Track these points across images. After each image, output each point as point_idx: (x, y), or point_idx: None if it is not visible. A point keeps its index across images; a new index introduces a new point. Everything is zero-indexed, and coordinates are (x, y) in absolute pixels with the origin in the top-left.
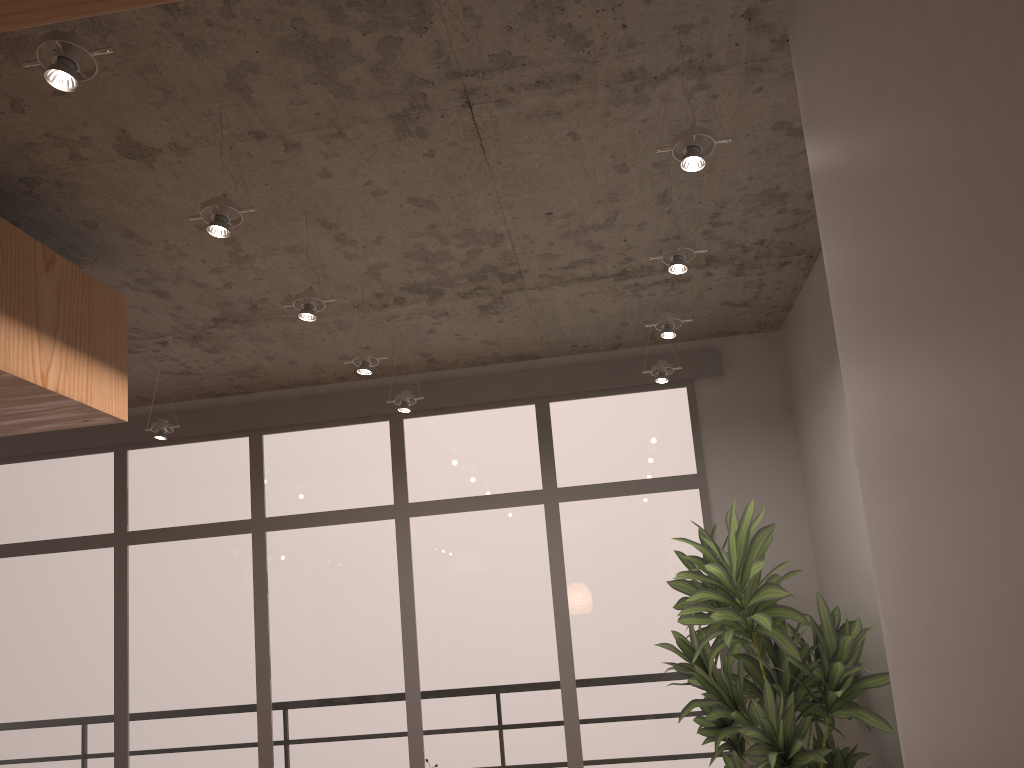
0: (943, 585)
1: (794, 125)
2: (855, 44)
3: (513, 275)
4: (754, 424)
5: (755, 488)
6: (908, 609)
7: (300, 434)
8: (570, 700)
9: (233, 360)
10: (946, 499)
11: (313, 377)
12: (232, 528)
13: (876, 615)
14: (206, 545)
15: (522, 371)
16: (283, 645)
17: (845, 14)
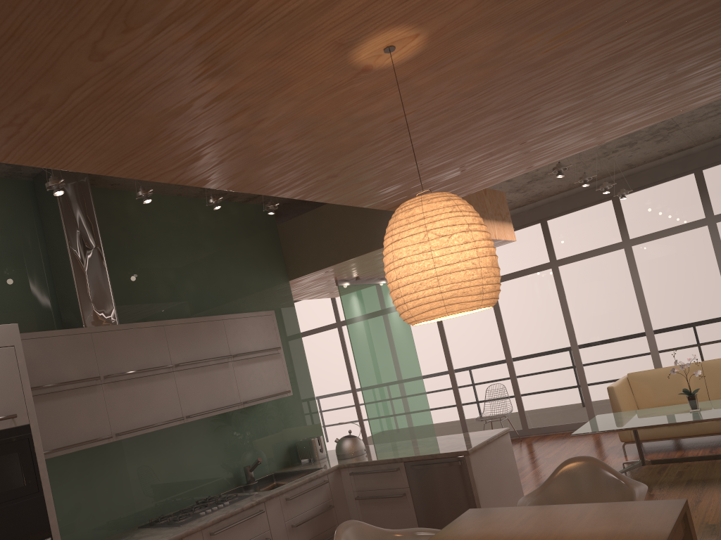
0: None
1: None
2: None
3: (673, 127)
4: None
5: None
6: None
7: (565, 216)
8: None
9: (531, 192)
10: None
11: (568, 188)
12: (541, 268)
13: None
14: (530, 278)
15: (683, 157)
16: (577, 317)
17: None
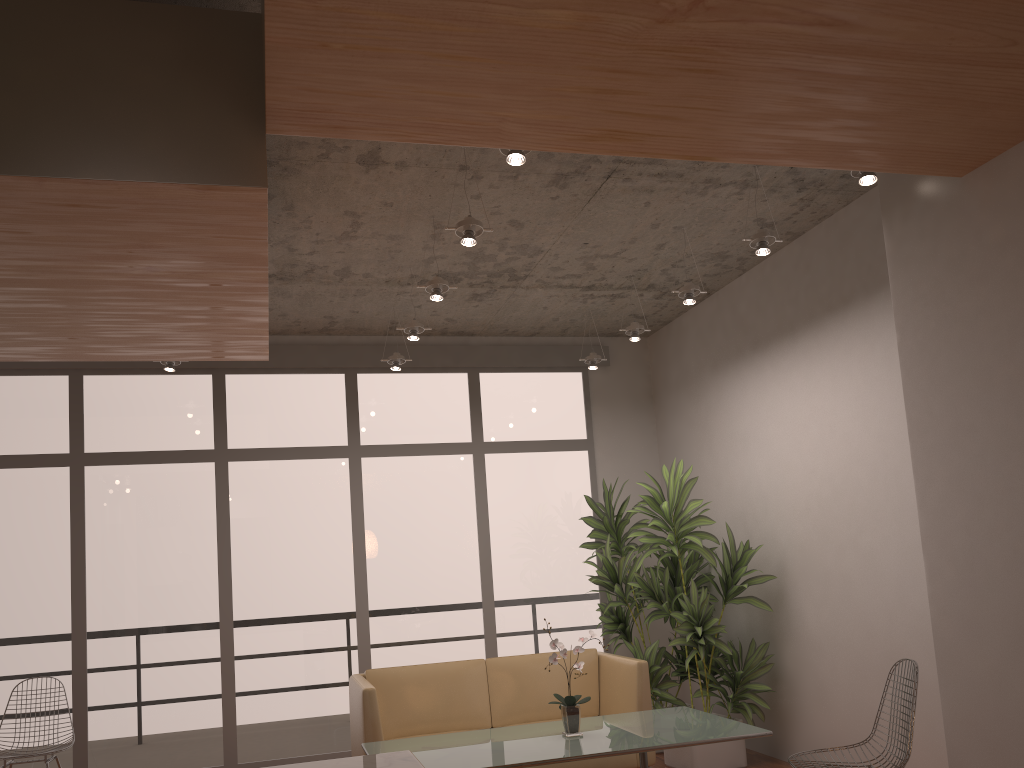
0: (987, 492)
1: (766, 221)
2: (960, 251)
3: (520, 277)
4: (628, 405)
5: (627, 453)
6: (950, 506)
7: (262, 377)
8: (489, 608)
9: None
10: (998, 456)
11: (284, 328)
12: (195, 456)
13: (739, 542)
14: (168, 470)
15: (458, 345)
16: (245, 562)
17: (953, 234)
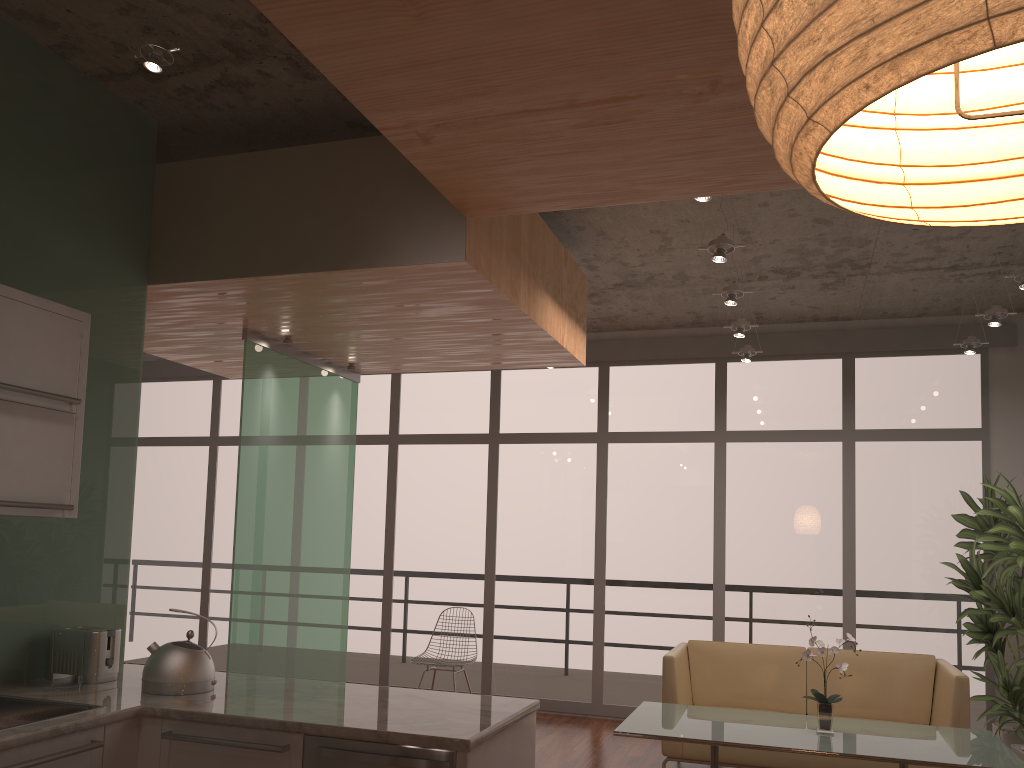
0: None
1: None
2: None
3: (863, 265)
4: None
5: None
6: None
7: (640, 368)
8: (849, 599)
9: (606, 310)
10: None
11: (657, 324)
12: (581, 438)
13: None
14: (560, 449)
15: (833, 330)
16: (617, 532)
17: None
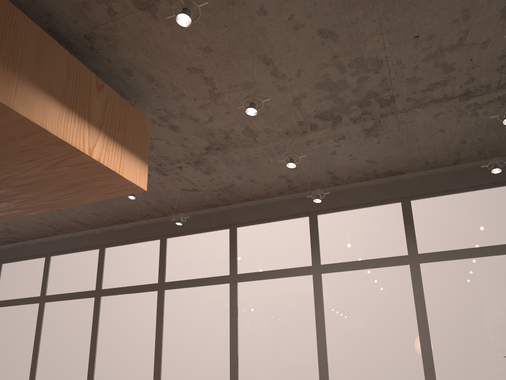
0: None
1: None
2: None
3: (388, 100)
4: None
5: None
6: None
7: (257, 226)
8: None
9: (219, 180)
10: None
11: (264, 192)
12: (219, 280)
13: None
14: (204, 290)
15: (391, 182)
16: (245, 350)
17: None
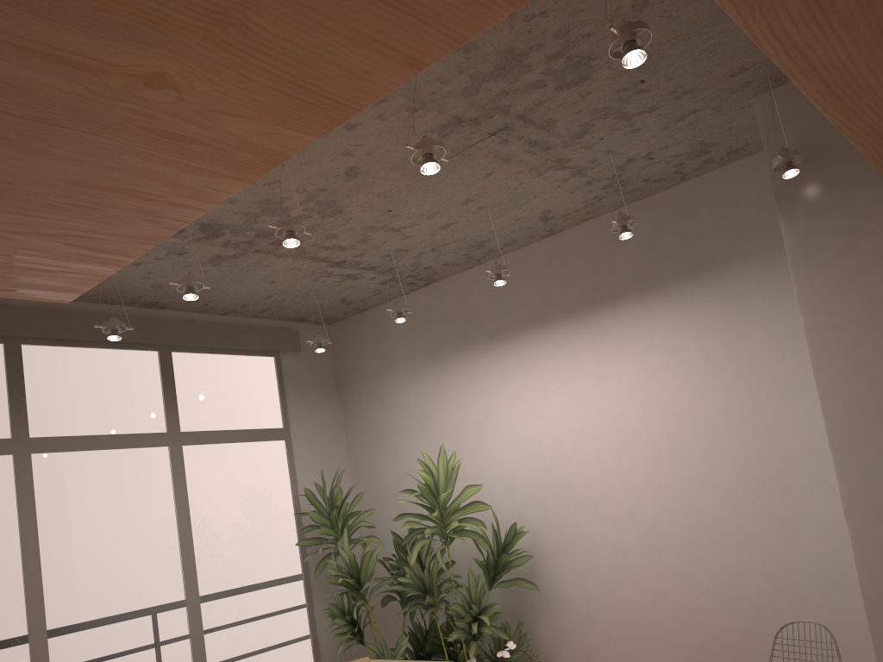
0: None
1: (549, 214)
2: None
3: None
4: (317, 393)
5: (320, 442)
6: (882, 475)
7: None
8: (197, 629)
9: None
10: None
11: None
12: None
13: None
14: None
15: (146, 318)
16: None
17: (878, 230)
